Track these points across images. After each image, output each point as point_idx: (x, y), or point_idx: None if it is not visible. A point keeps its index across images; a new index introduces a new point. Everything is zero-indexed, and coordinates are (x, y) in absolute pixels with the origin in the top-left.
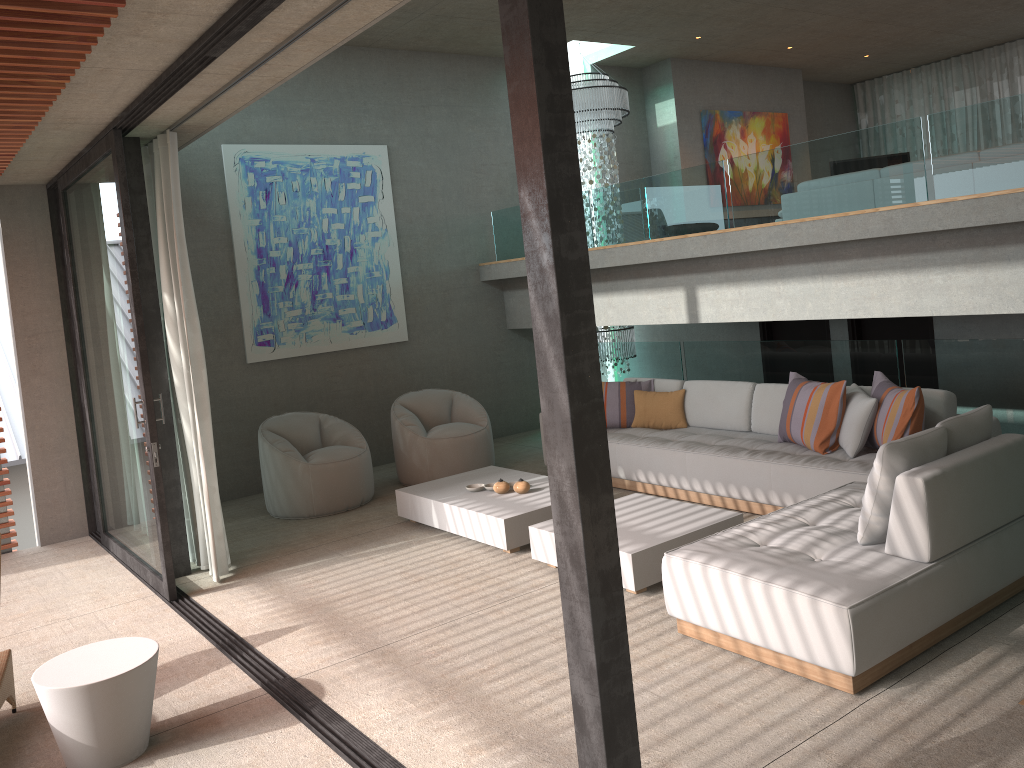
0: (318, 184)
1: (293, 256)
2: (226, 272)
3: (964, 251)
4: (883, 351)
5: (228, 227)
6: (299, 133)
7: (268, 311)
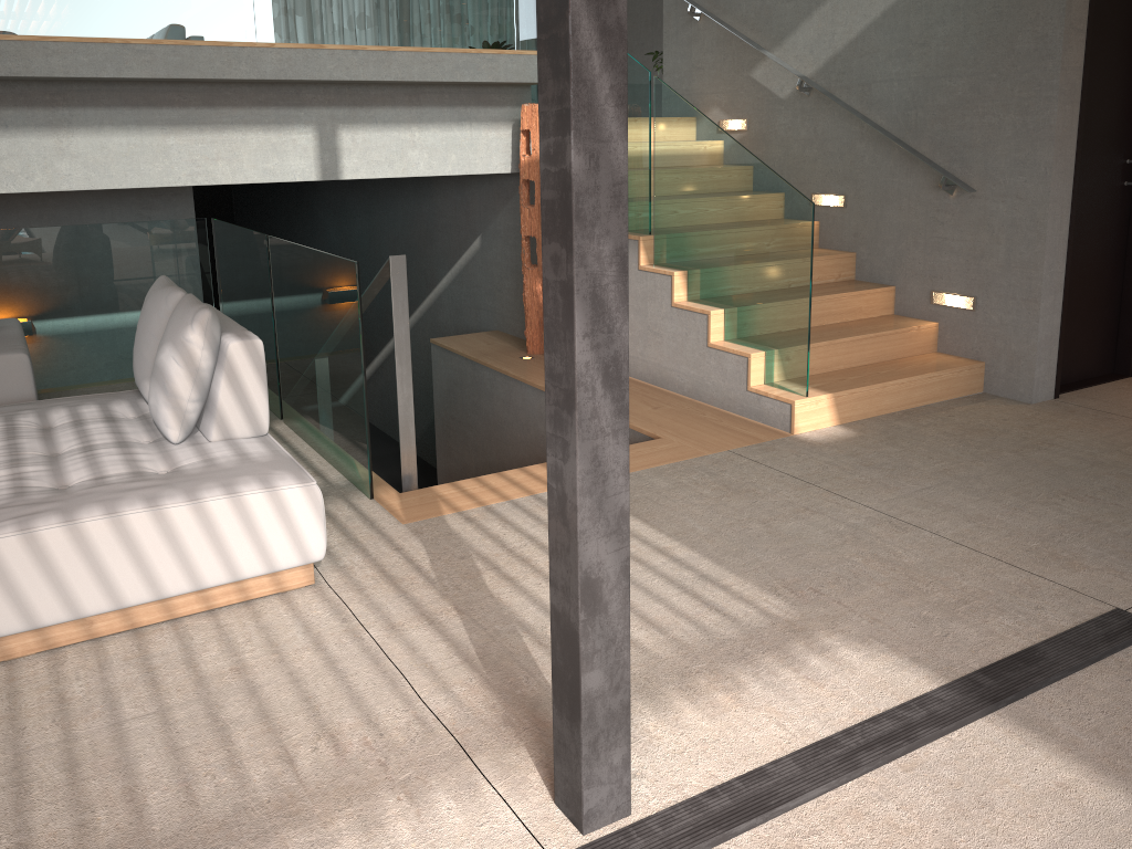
0: None
1: None
2: None
3: None
4: None
5: None
6: None
7: None
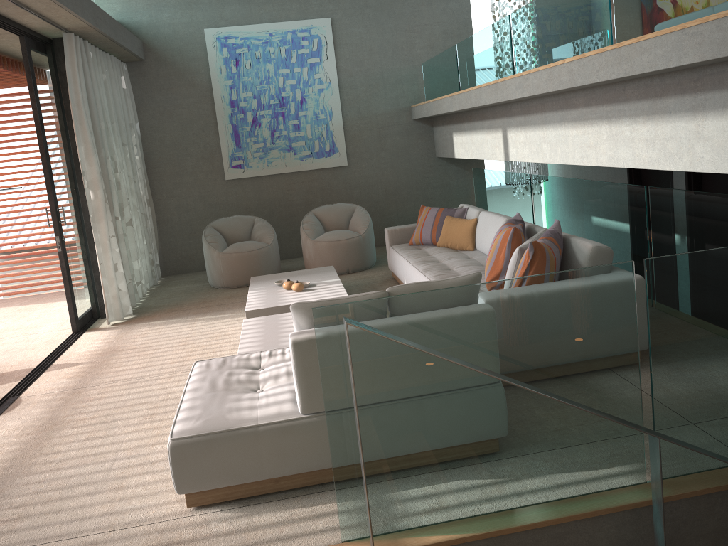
0: (275, 52)
1: (257, 105)
2: (210, 118)
3: (642, 102)
4: (637, 196)
5: (210, 87)
6: (261, 15)
7: (239, 144)
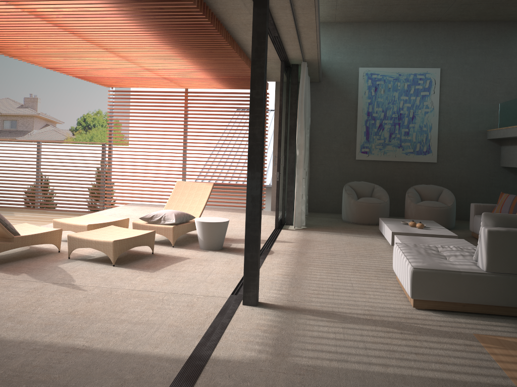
0: (400, 85)
1: (383, 116)
2: (352, 120)
3: None
4: None
5: (356, 102)
6: (395, 62)
7: (368, 139)
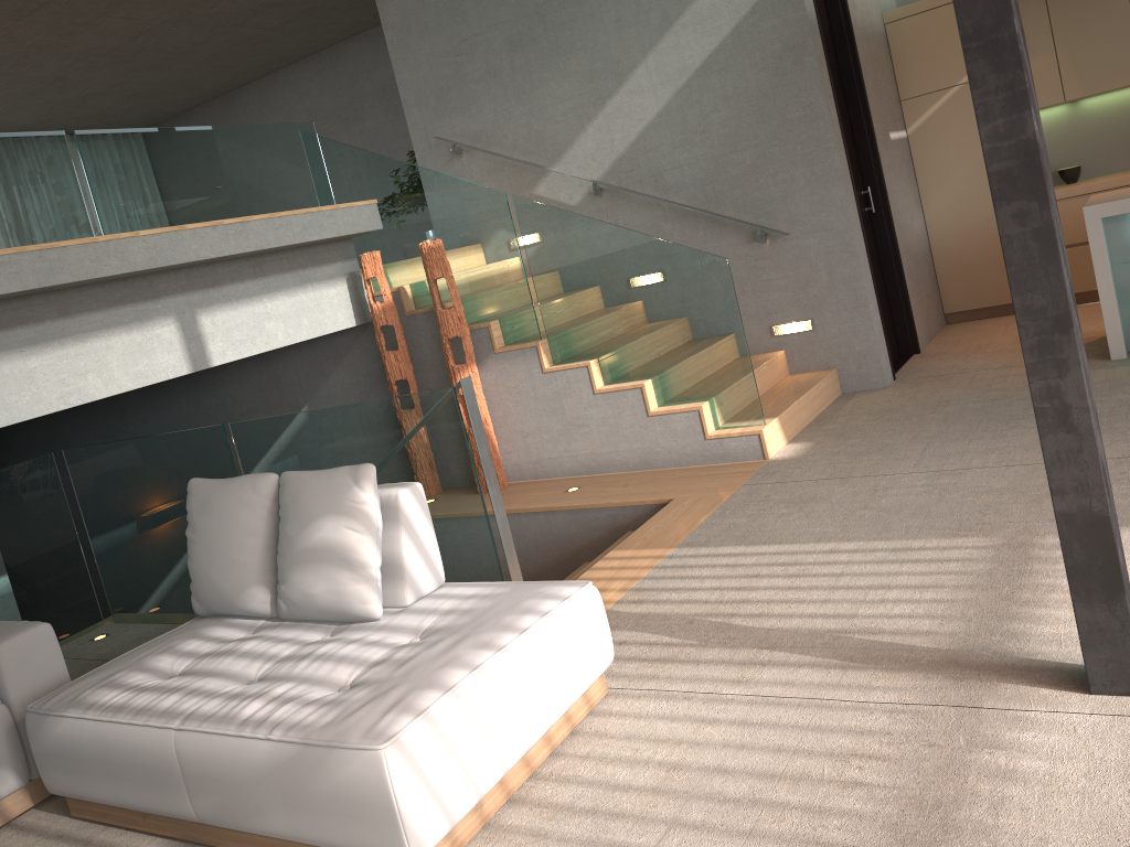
0: None
1: None
2: None
3: None
4: None
5: None
6: None
7: None
